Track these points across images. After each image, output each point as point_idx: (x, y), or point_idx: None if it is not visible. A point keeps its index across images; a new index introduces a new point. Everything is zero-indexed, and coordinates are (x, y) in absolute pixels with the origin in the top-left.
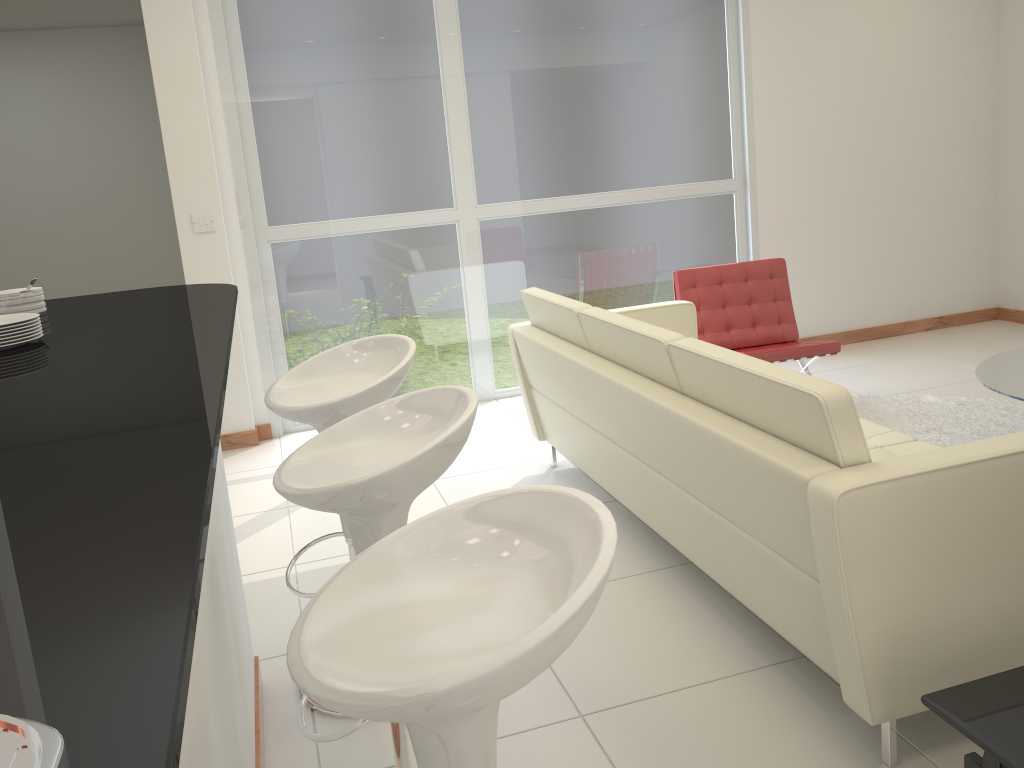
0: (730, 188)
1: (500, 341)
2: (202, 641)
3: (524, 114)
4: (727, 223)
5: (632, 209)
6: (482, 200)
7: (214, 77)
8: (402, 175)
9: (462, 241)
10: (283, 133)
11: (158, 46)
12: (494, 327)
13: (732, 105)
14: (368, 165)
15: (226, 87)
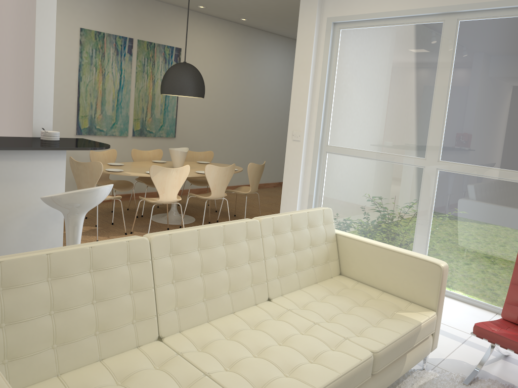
0: None
1: (433, 252)
2: None
3: (489, 105)
4: None
5: None
6: (444, 157)
7: (320, 67)
8: (398, 131)
9: (423, 180)
10: (345, 98)
11: (298, 52)
12: (432, 241)
13: None
14: (381, 122)
15: (323, 72)
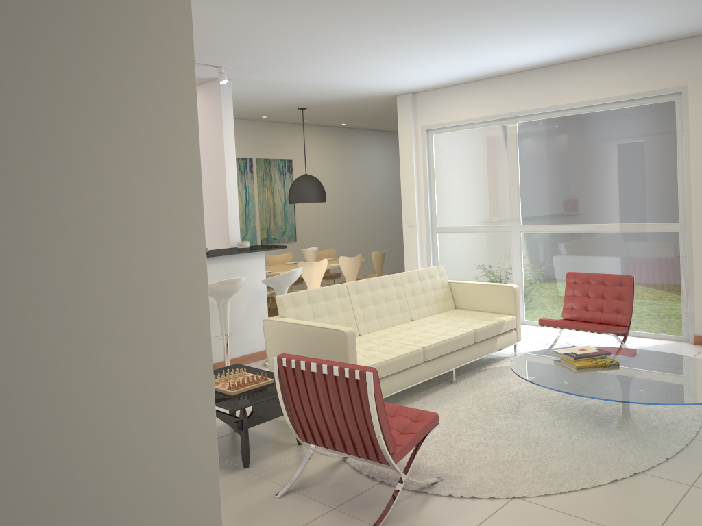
0: (675, 228)
1: (528, 295)
2: None
3: (546, 180)
4: (673, 250)
5: (606, 235)
6: (523, 222)
7: (421, 165)
8: (488, 208)
9: (512, 242)
10: (445, 187)
11: (402, 155)
12: (526, 287)
13: (679, 176)
14: (475, 202)
15: (424, 169)
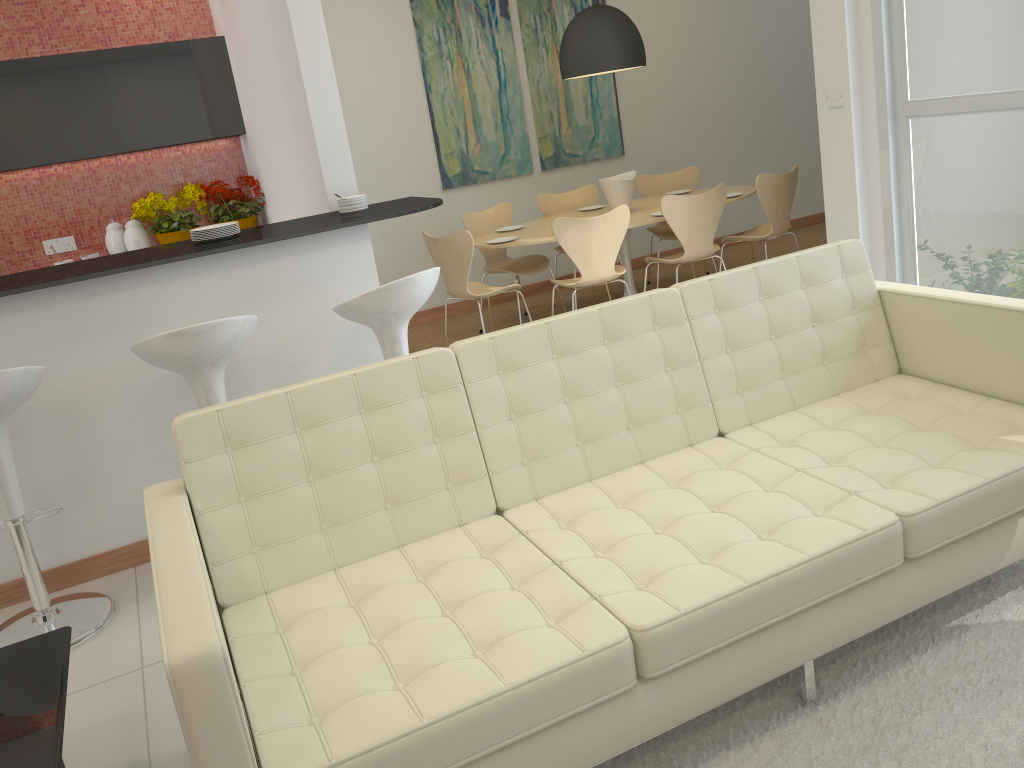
0: None
1: None
2: (115, 388)
3: None
4: None
5: None
6: None
7: None
8: None
9: None
10: None
11: None
12: None
13: None
14: (1020, 19)
15: None
